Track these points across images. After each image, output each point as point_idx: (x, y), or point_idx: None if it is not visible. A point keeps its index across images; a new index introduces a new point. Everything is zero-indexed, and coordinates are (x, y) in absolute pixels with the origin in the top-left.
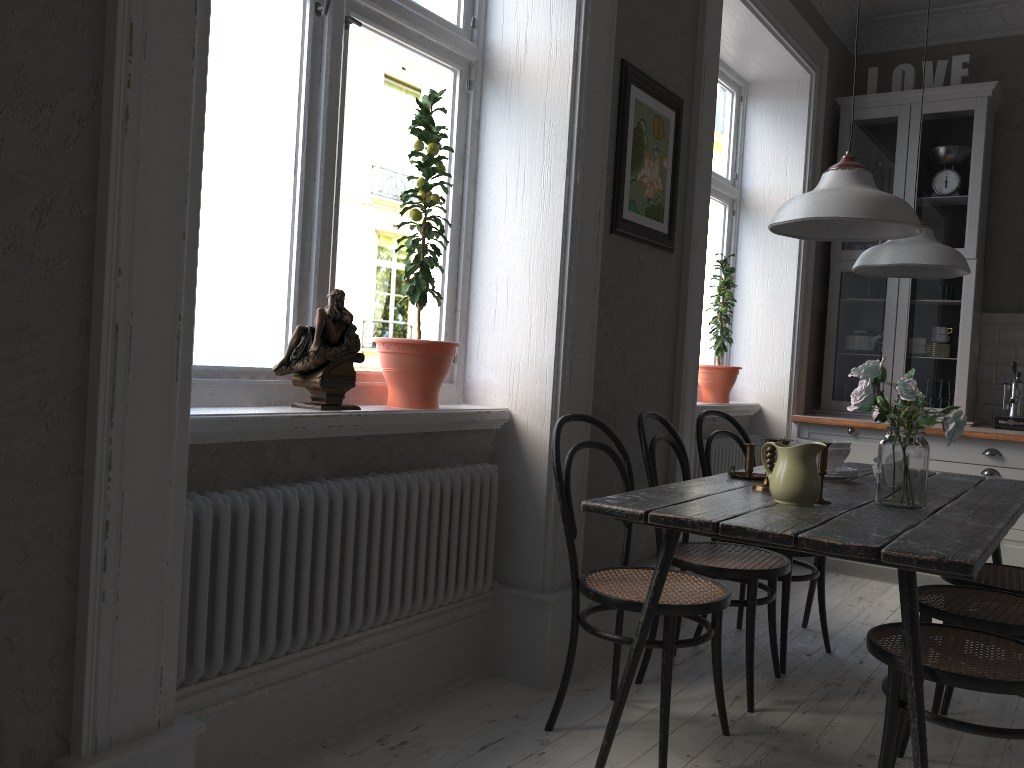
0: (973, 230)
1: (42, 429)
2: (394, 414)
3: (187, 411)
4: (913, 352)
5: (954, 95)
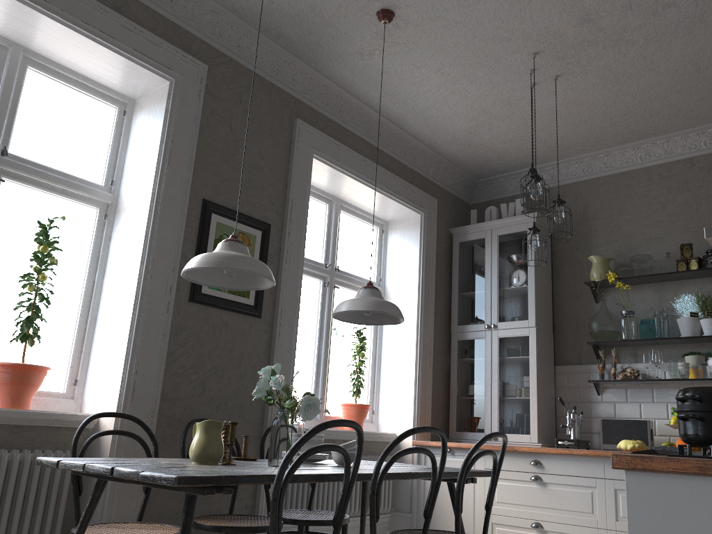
0: (532, 307)
1: None
2: None
3: None
4: (503, 394)
5: (515, 222)
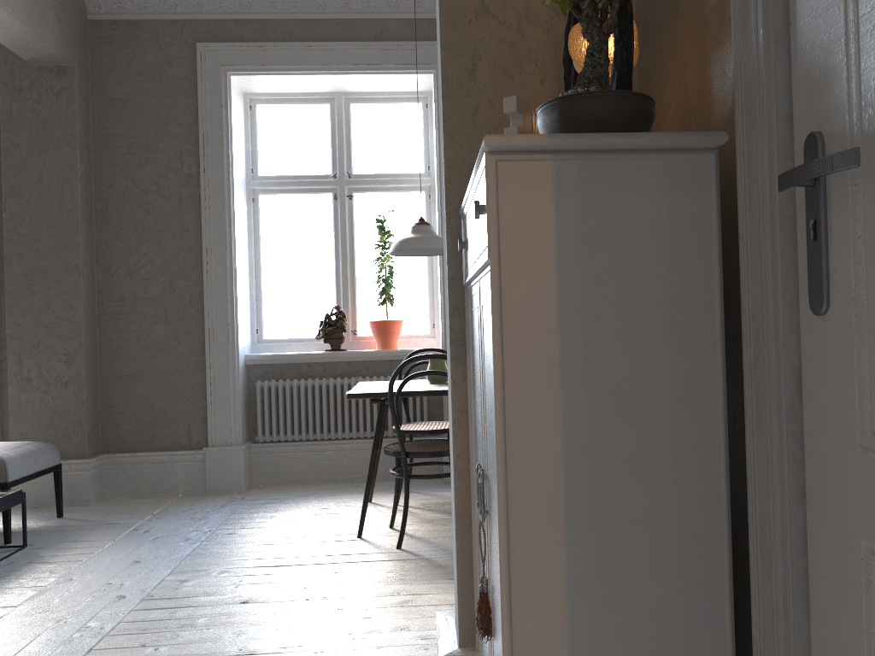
0: None
1: (195, 357)
2: (358, 352)
3: (234, 351)
4: None
5: None
